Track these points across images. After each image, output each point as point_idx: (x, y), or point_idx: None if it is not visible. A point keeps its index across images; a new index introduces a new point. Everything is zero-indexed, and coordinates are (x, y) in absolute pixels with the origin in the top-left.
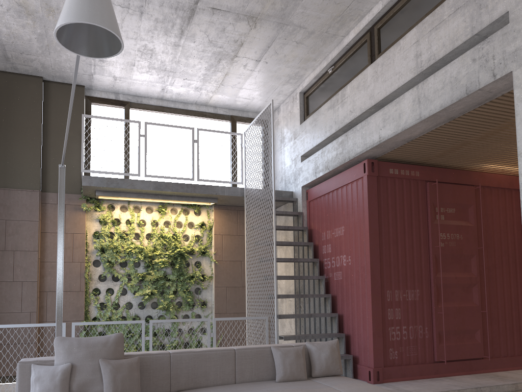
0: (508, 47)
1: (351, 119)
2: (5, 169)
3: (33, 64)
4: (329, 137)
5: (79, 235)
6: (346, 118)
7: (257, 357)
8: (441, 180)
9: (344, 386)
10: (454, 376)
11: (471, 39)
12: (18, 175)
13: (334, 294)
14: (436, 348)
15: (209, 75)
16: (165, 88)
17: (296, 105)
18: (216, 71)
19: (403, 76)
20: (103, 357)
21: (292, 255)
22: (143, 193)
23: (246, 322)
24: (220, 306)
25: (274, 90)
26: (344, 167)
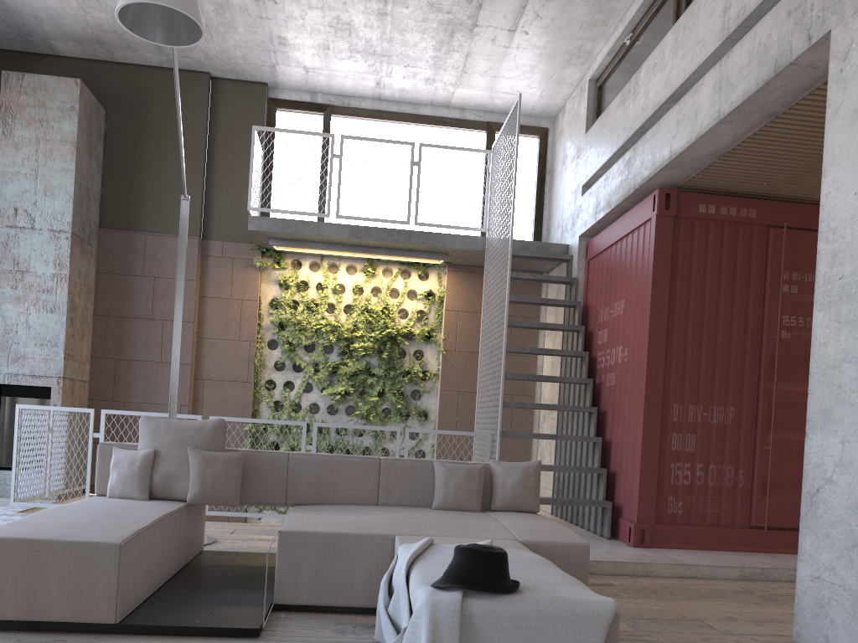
0: None
1: (642, 121)
2: (156, 206)
3: (194, 54)
4: (615, 153)
5: (249, 303)
6: (636, 121)
7: (412, 472)
8: (798, 226)
9: (515, 521)
10: (784, 554)
11: None
12: (172, 216)
13: (604, 408)
14: (755, 506)
15: (442, 58)
16: (381, 81)
17: (583, 102)
18: (451, 51)
19: (706, 46)
20: (195, 446)
21: (561, 347)
22: (335, 242)
23: (473, 444)
24: (446, 420)
25: (550, 78)
26: (632, 202)
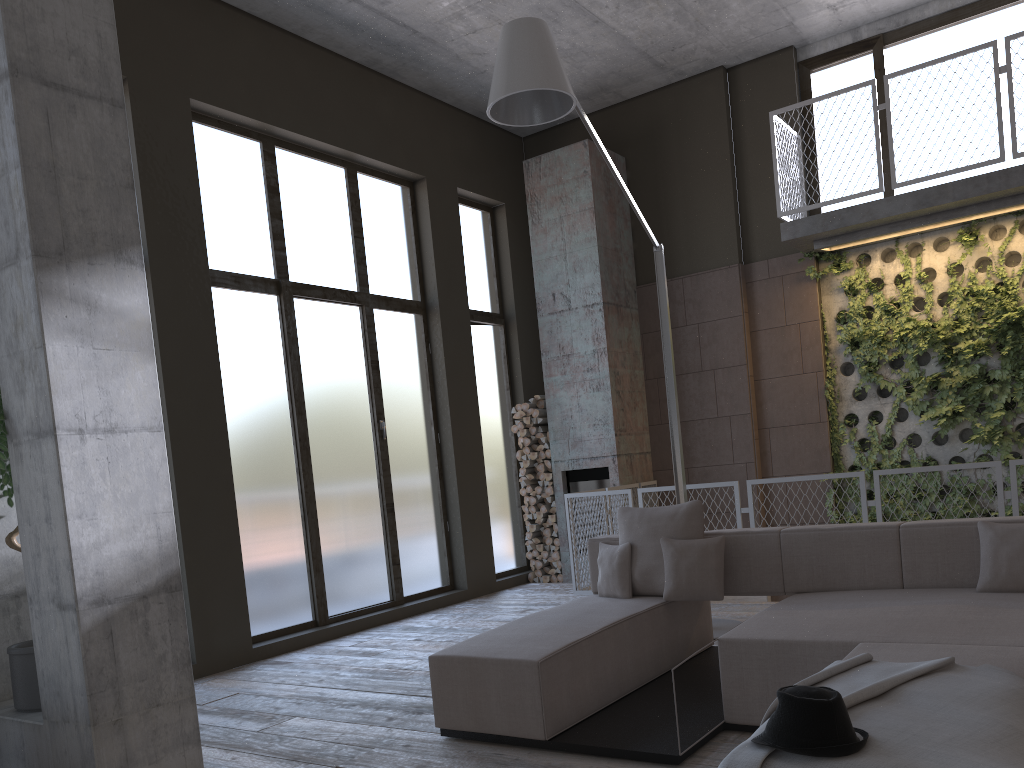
0: None
1: None
2: (688, 243)
3: (698, 55)
4: None
5: (808, 325)
6: None
7: (947, 541)
8: None
9: None
10: None
11: None
12: (706, 248)
13: None
14: None
15: None
16: None
17: None
18: None
19: None
20: (669, 536)
21: None
22: (900, 220)
23: None
24: None
25: None
26: None
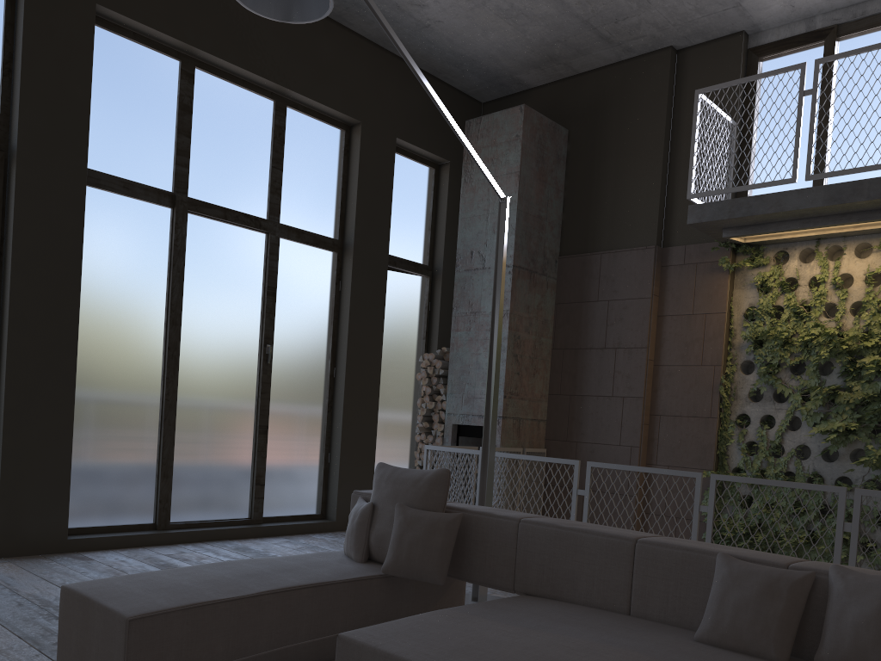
0: None
1: None
2: (612, 220)
3: (644, 31)
4: None
5: (714, 317)
6: None
7: (682, 569)
8: None
9: None
10: None
11: None
12: (627, 227)
13: None
14: None
15: None
16: None
17: None
18: None
19: None
20: (407, 502)
21: None
22: (813, 216)
23: None
24: None
25: None
26: None
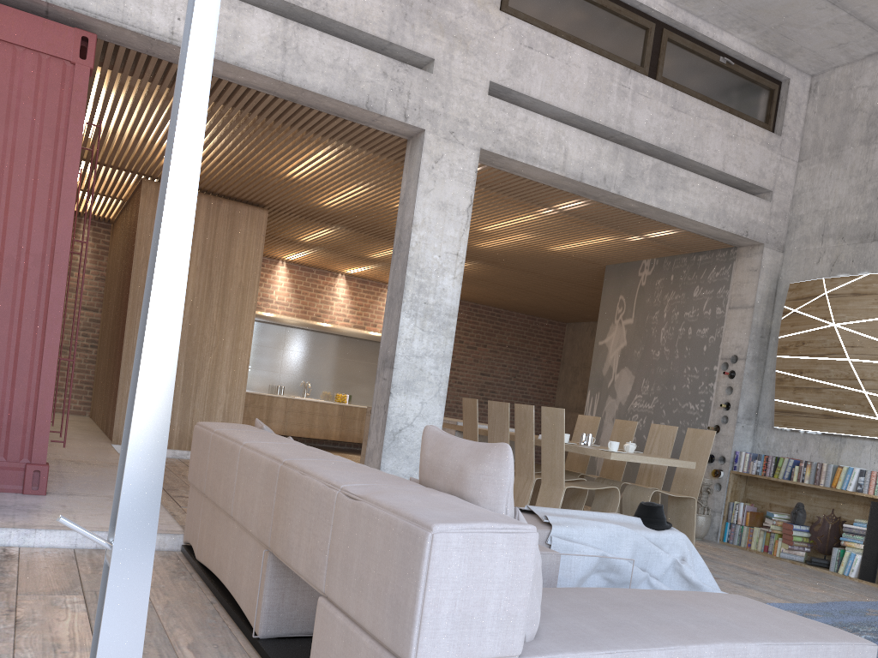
0: (427, 99)
1: None
2: None
3: None
4: None
5: None
6: None
7: None
8: None
9: None
10: None
11: (382, 41)
12: None
13: None
14: None
15: None
16: None
17: None
18: None
19: None
20: None
21: None
22: None
23: None
24: None
25: None
26: None
